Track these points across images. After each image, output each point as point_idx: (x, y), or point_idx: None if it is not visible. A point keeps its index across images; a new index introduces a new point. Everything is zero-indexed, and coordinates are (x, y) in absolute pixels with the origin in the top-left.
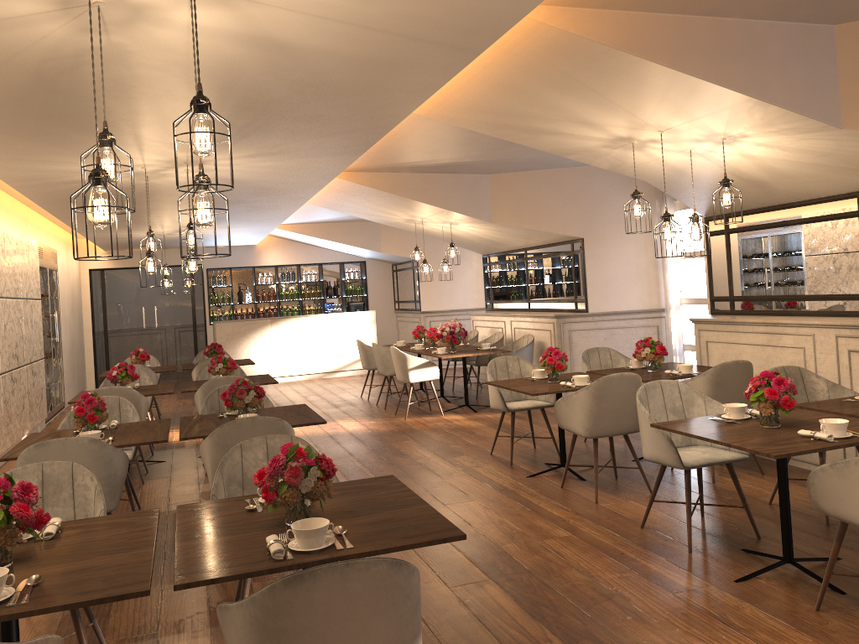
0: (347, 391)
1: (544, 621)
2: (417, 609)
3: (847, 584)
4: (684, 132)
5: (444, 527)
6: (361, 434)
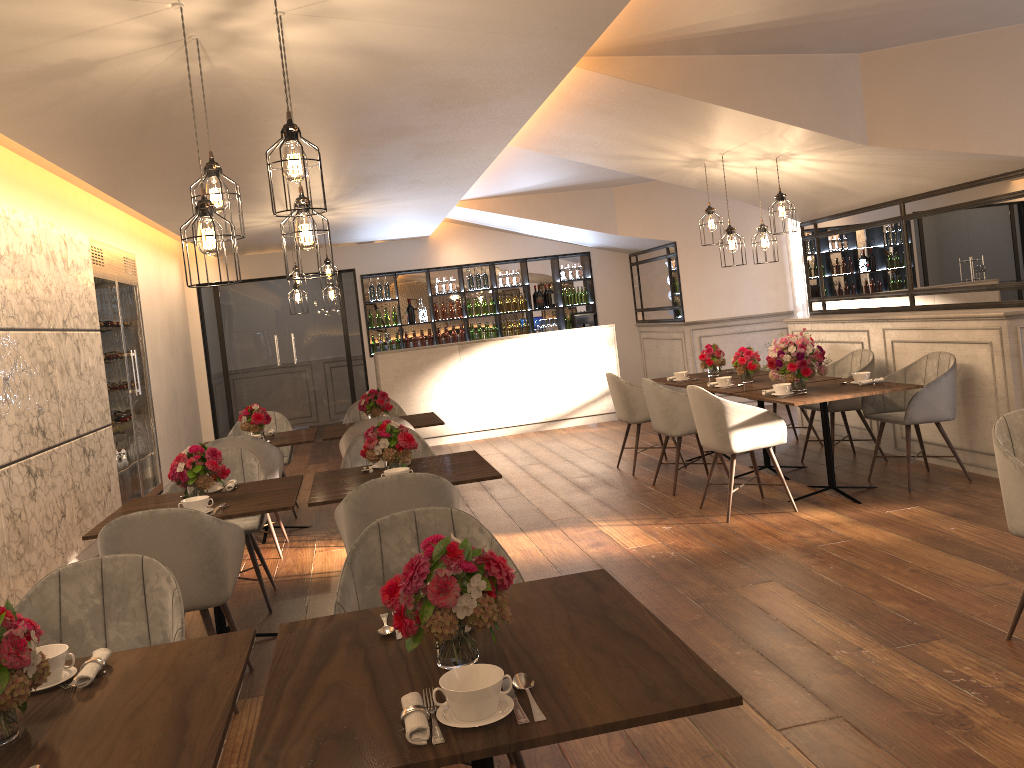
0: (589, 455)
1: None
2: None
3: None
4: None
5: None
6: (660, 562)
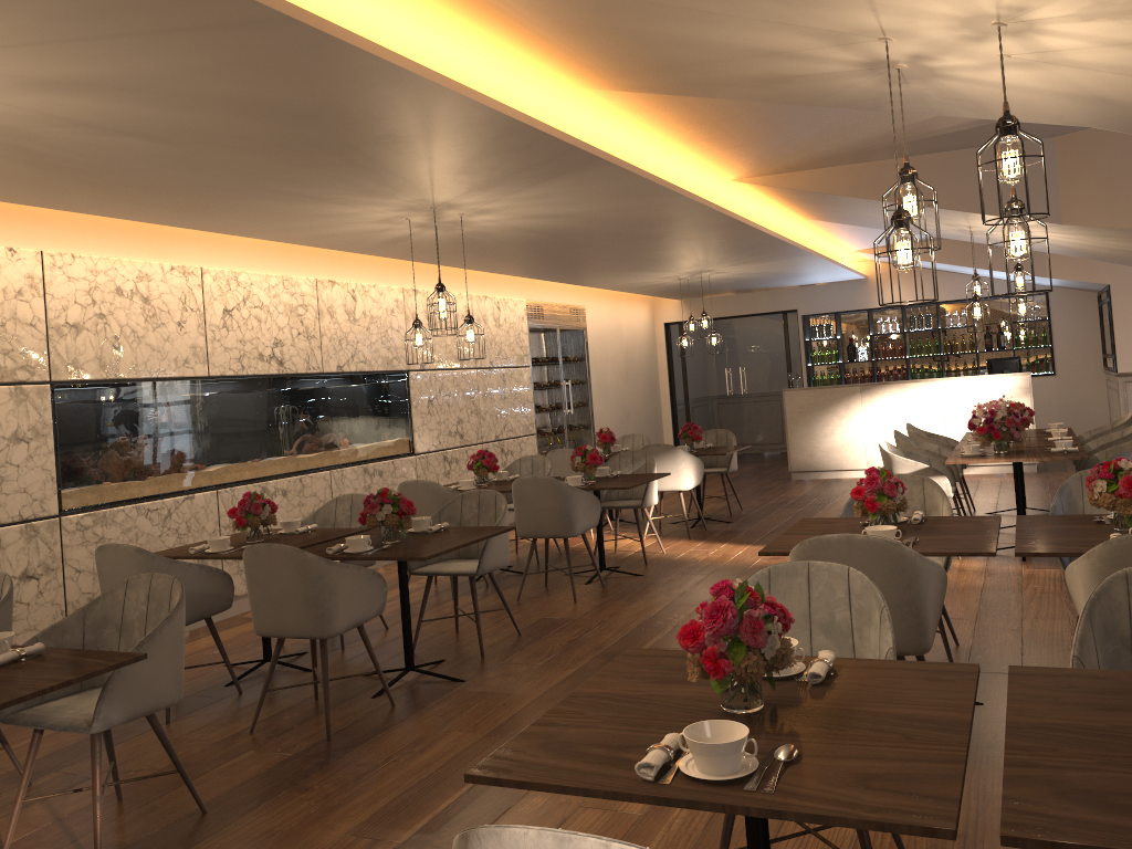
0: None
1: None
2: None
3: None
4: (920, 31)
5: None
6: None
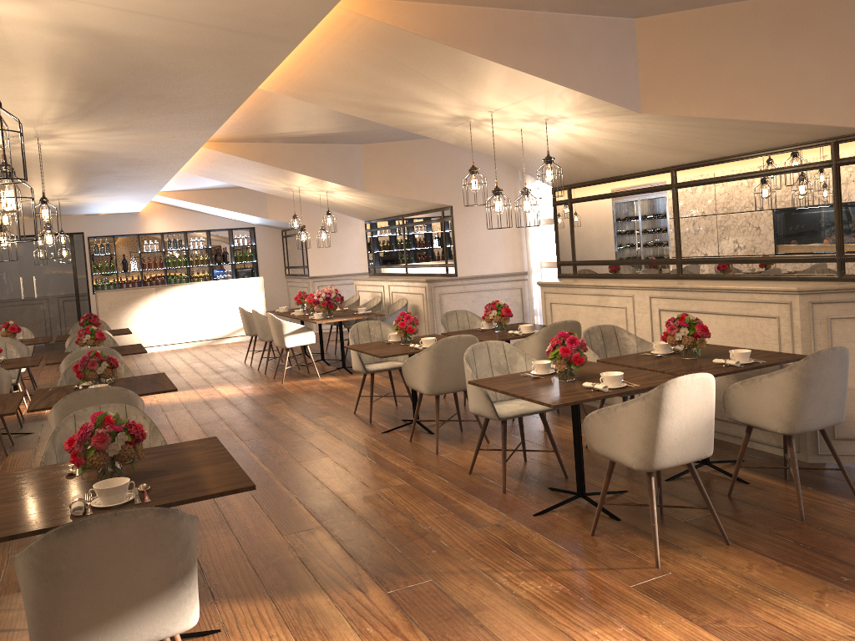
0: (233, 357)
1: (359, 559)
2: (187, 549)
3: (624, 512)
4: (512, 113)
5: (239, 480)
6: (236, 399)
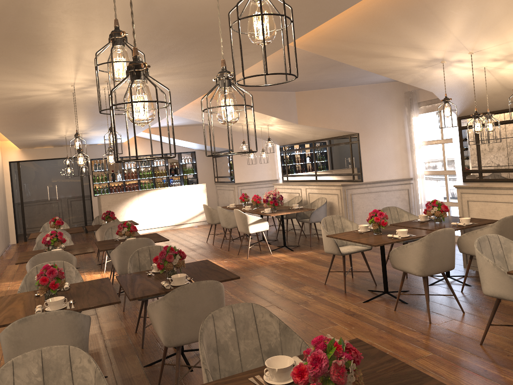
0: (195, 238)
1: None
2: None
3: None
4: (489, 54)
5: None
6: None
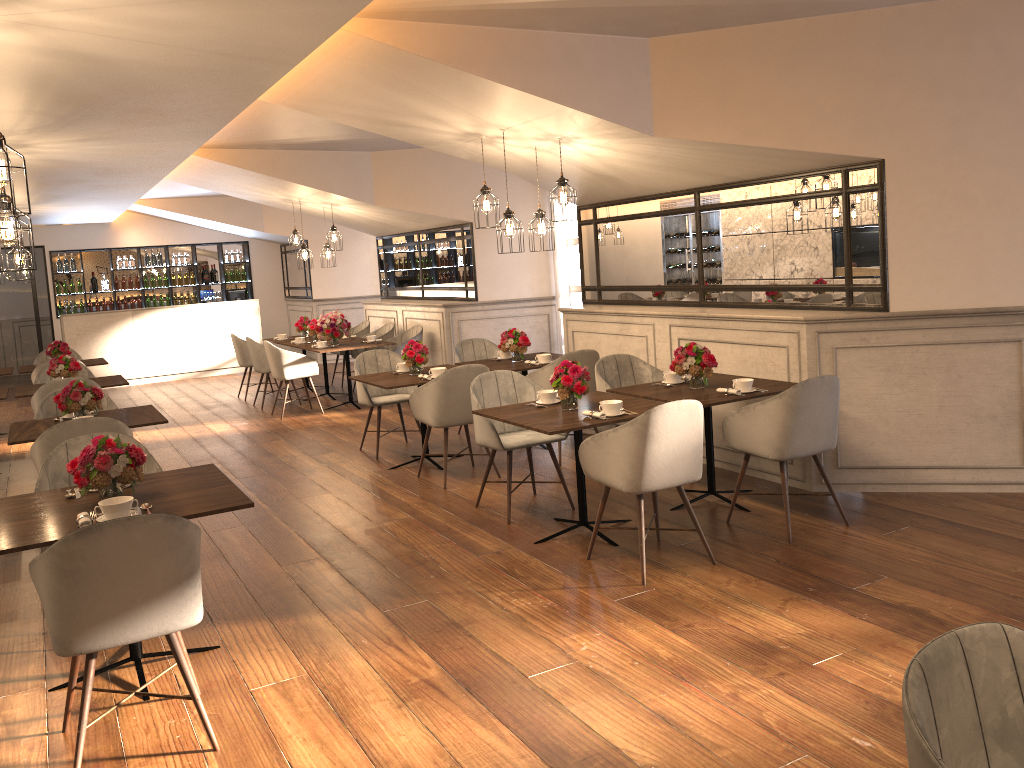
0: (224, 391)
1: (358, 585)
2: (192, 553)
3: (624, 539)
4: (524, 132)
5: (238, 499)
6: (230, 436)
